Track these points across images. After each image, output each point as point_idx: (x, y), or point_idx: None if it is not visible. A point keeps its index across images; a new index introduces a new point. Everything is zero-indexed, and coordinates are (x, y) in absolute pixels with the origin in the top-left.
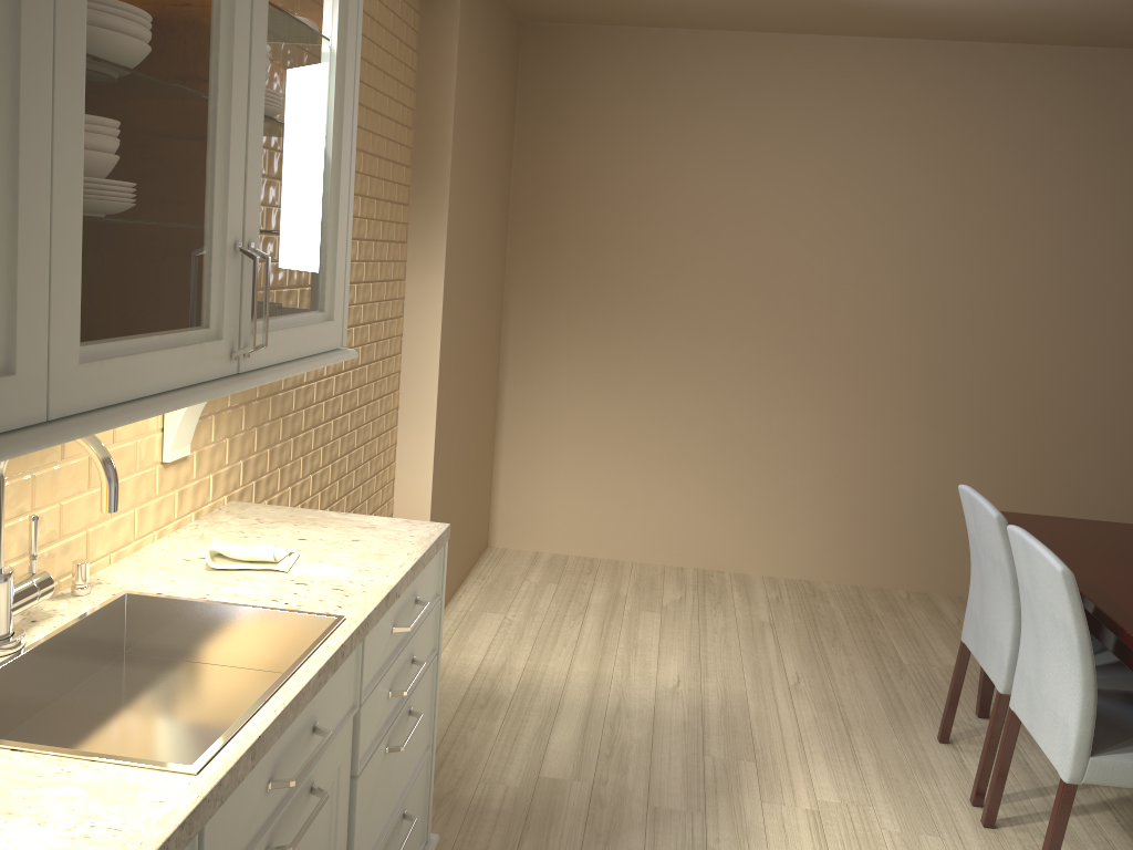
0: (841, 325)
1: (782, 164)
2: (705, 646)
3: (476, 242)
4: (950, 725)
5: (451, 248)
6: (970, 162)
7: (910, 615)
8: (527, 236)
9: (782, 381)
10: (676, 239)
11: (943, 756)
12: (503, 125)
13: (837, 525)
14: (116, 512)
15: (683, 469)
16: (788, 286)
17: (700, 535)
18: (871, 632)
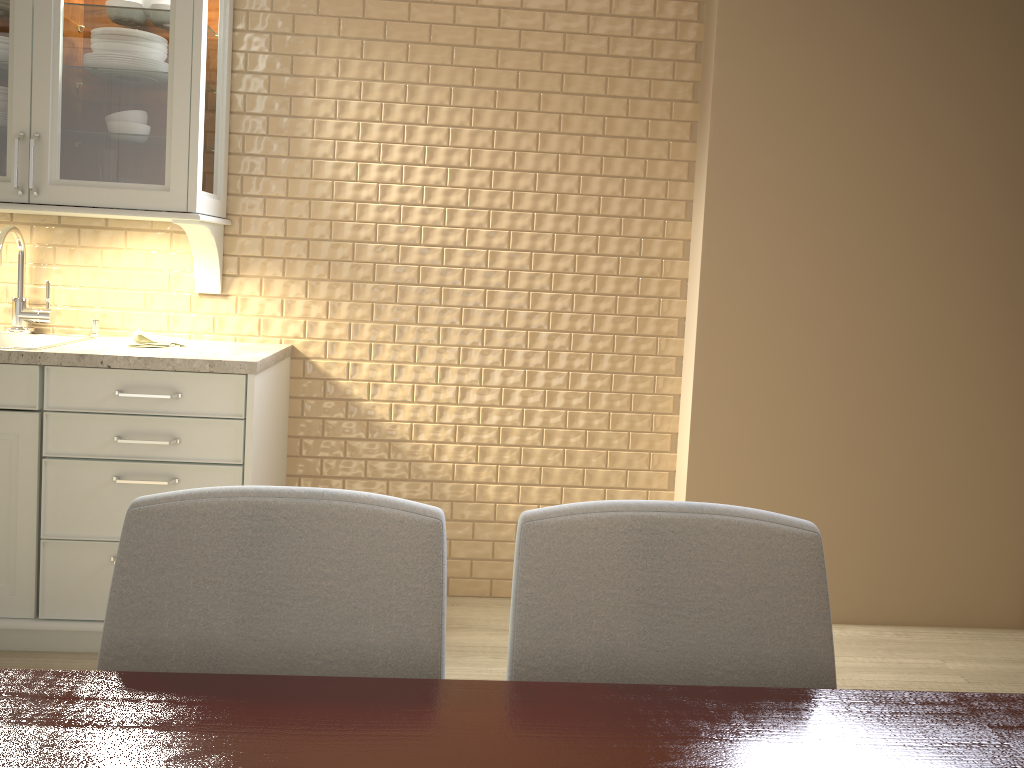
0: None
1: None
2: None
3: (857, 180)
4: None
5: (733, 182)
6: None
7: None
8: None
9: None
10: None
11: None
12: (997, 25)
13: None
14: (149, 309)
15: None
16: None
17: None
18: None
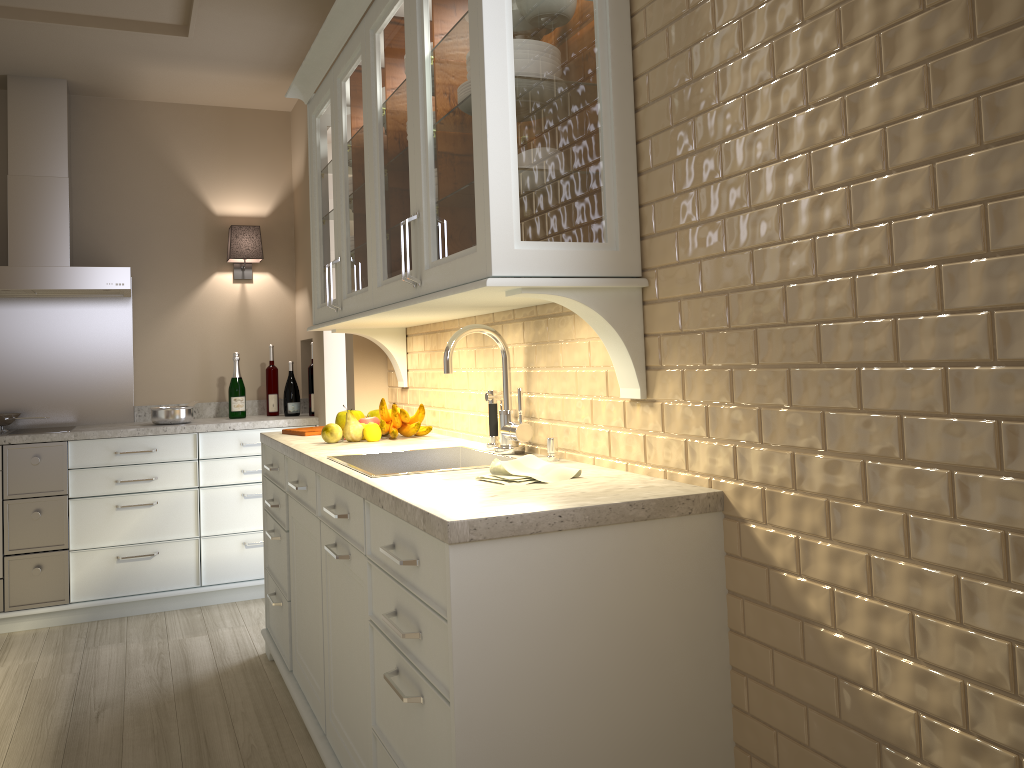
0: None
1: None
2: None
3: None
4: None
5: None
6: None
7: None
8: None
9: None
10: None
11: None
12: None
13: None
14: (595, 424)
15: None
16: None
17: None
18: None
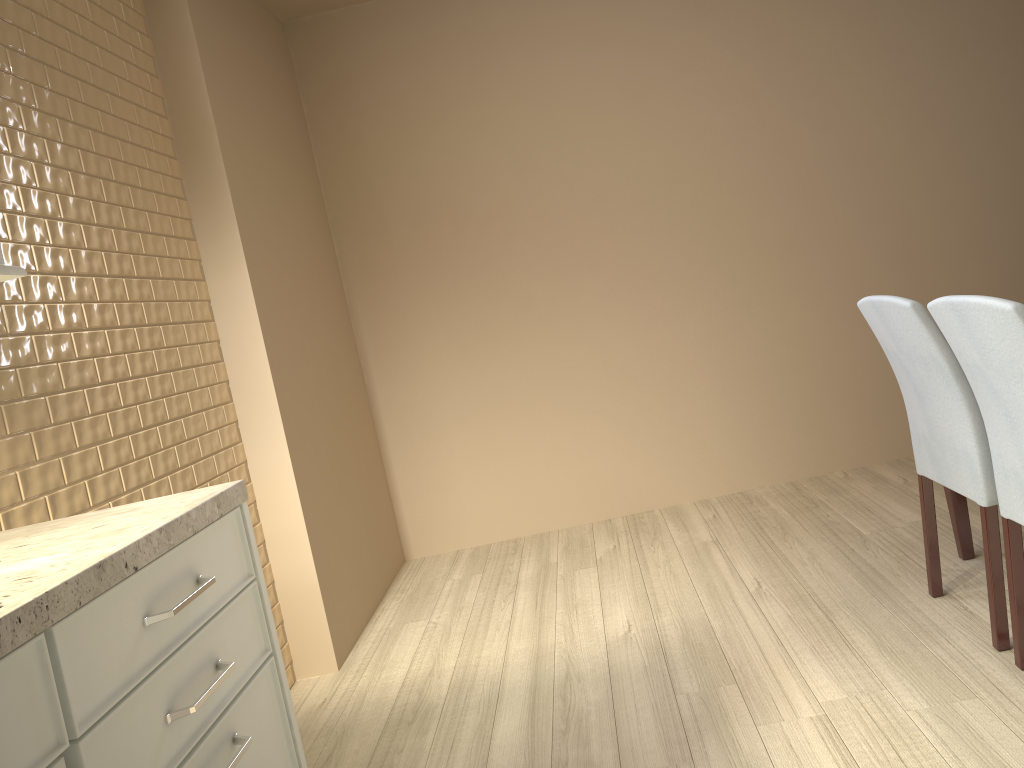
0: (690, 223)
1: (581, 83)
2: (650, 583)
3: (286, 235)
4: (939, 573)
5: (249, 235)
6: (762, 26)
7: (854, 490)
8: (351, 230)
9: (650, 296)
10: (501, 188)
11: (943, 610)
12: (290, 121)
13: (751, 425)
14: None
15: (579, 417)
16: (625, 200)
17: (618, 479)
18: (820, 517)
